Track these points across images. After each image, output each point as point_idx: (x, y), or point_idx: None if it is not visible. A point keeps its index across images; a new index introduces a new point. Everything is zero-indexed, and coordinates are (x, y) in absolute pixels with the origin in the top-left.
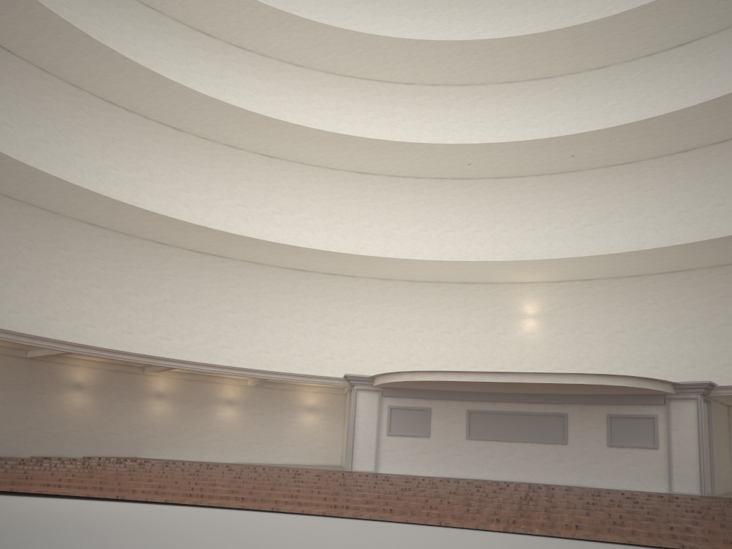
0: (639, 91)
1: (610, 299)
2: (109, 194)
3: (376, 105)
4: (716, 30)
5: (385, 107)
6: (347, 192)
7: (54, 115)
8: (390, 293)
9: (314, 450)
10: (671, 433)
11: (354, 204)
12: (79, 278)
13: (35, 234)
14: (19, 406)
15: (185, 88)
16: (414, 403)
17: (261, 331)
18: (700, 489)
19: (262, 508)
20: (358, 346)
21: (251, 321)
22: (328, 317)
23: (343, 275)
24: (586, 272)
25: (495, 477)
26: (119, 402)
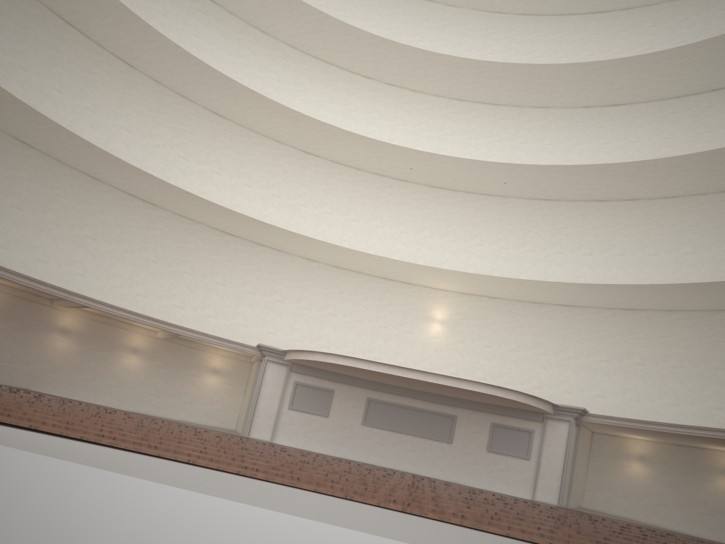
0: (571, 137)
1: (511, 319)
2: (48, 116)
3: (332, 90)
4: (645, 100)
5: (340, 94)
6: (288, 168)
7: (4, 20)
8: (312, 274)
9: (212, 412)
10: (543, 448)
11: (294, 181)
12: (0, 195)
13: None
14: None
15: (150, 28)
16: (319, 383)
17: (179, 286)
18: (558, 500)
19: (179, 459)
20: (272, 319)
21: (171, 274)
22: (248, 285)
23: (270, 247)
24: (495, 291)
25: (382, 463)
26: (20, 330)
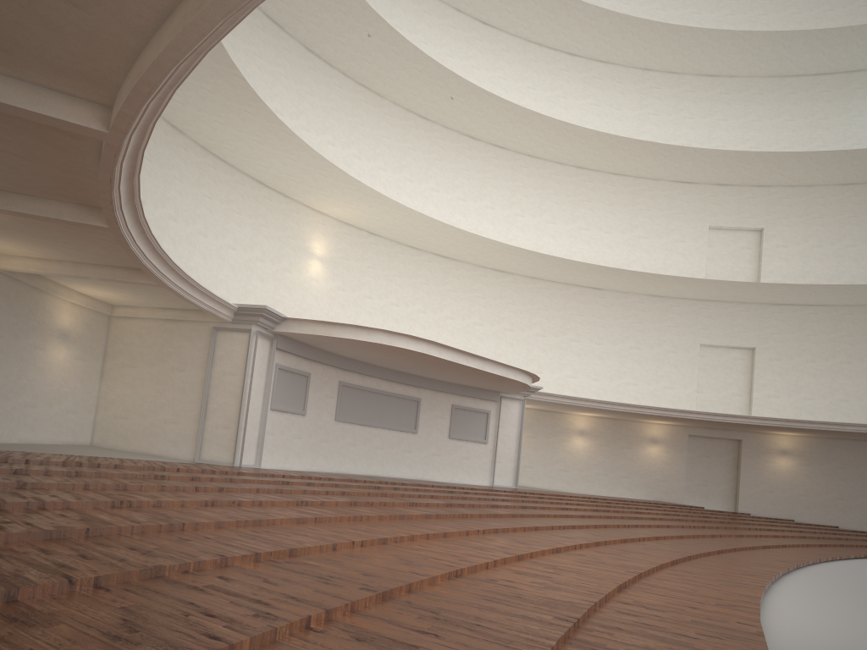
0: (444, 43)
1: (390, 265)
2: None
3: None
4: (513, 33)
5: None
6: None
7: None
8: (179, 156)
9: (60, 417)
10: (498, 429)
11: None
12: None
13: None
14: None
15: None
16: (296, 364)
17: None
18: (515, 482)
19: (785, 571)
20: None
21: None
22: None
23: None
24: (394, 230)
25: (354, 470)
26: None
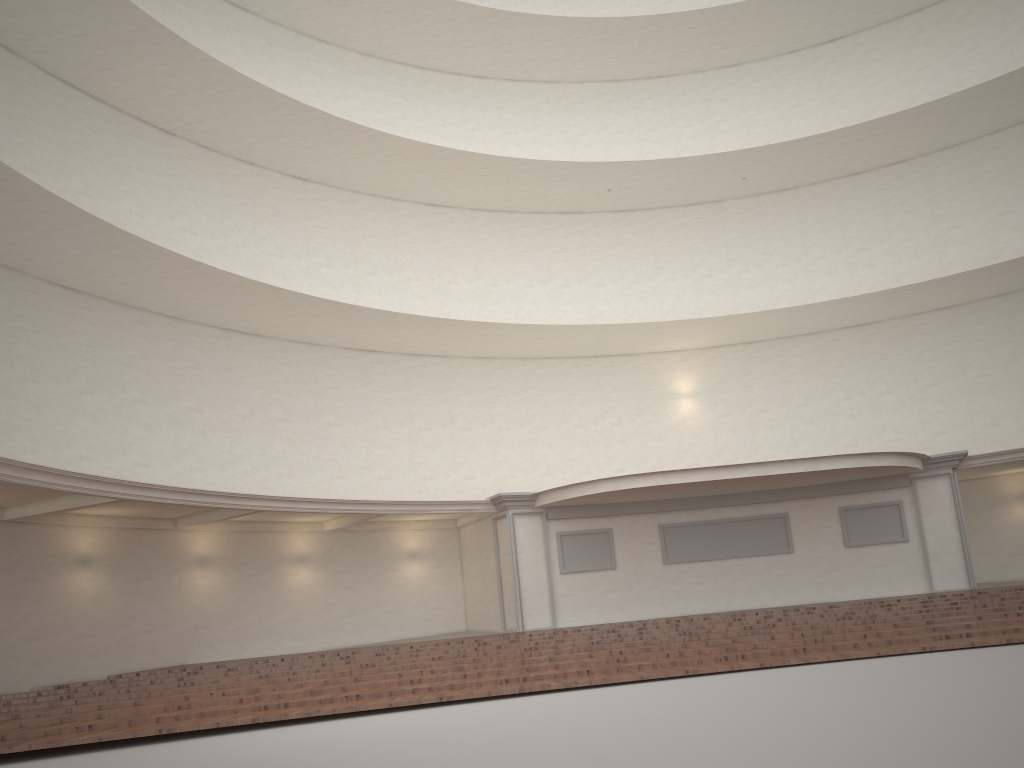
0: (785, 97)
1: (784, 365)
2: None
3: (438, 106)
4: (875, 24)
5: (451, 110)
6: (417, 234)
7: None
8: (497, 377)
9: (428, 614)
10: (922, 520)
11: (430, 250)
12: (60, 379)
13: None
14: (2, 605)
15: (214, 62)
16: (589, 525)
17: (329, 446)
18: (968, 582)
19: (671, 674)
20: (465, 456)
21: (313, 432)
22: (418, 417)
23: (430, 355)
24: (758, 332)
25: (708, 609)
26: (146, 579)
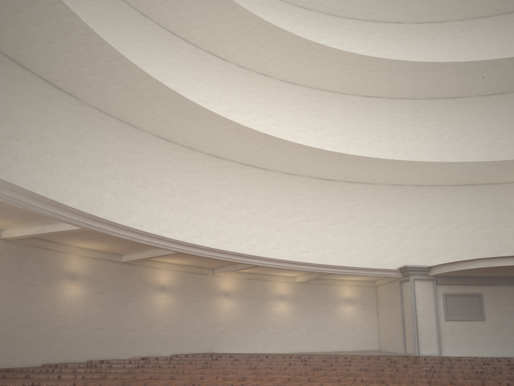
0: None
1: None
2: None
3: (372, 41)
4: None
5: (380, 42)
6: (357, 113)
7: (130, 39)
8: (403, 197)
9: (355, 338)
10: None
11: (364, 122)
12: (157, 187)
13: (121, 146)
14: (117, 309)
15: (246, 12)
16: (465, 289)
17: (301, 233)
18: None
19: None
20: (381, 243)
21: (292, 225)
22: (353, 219)
23: (362, 183)
24: None
25: None
26: (195, 301)
